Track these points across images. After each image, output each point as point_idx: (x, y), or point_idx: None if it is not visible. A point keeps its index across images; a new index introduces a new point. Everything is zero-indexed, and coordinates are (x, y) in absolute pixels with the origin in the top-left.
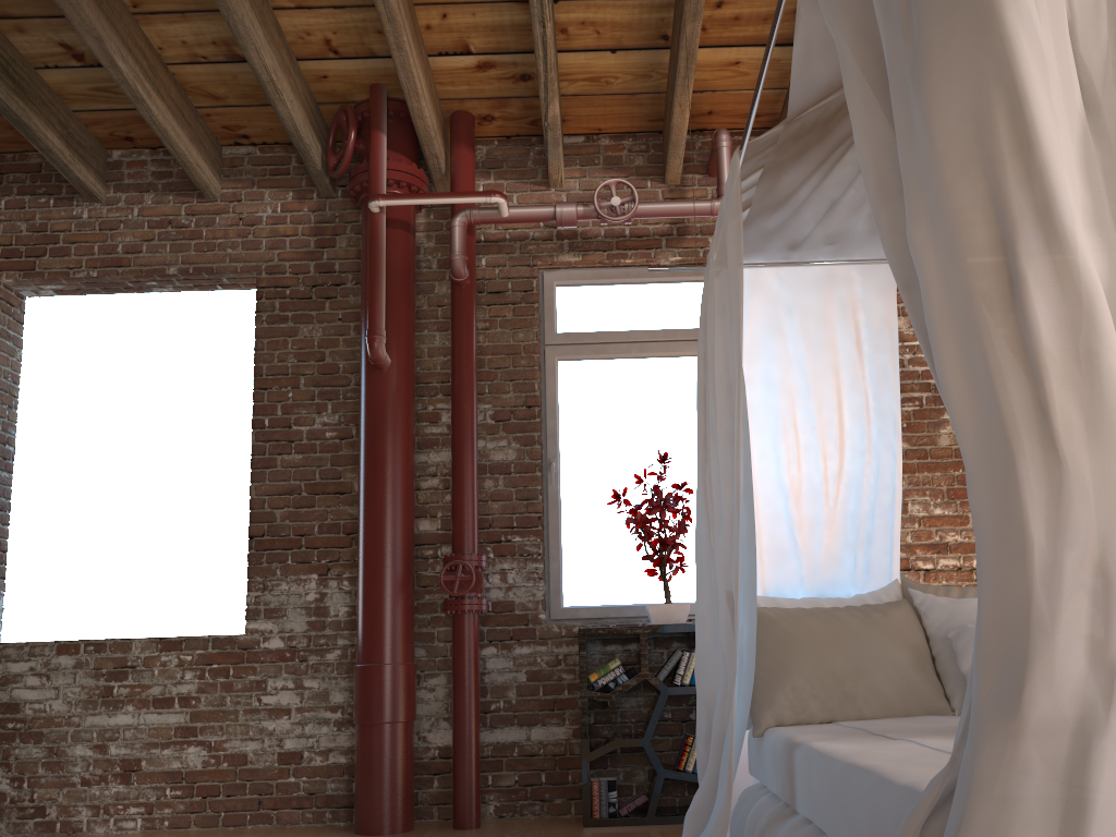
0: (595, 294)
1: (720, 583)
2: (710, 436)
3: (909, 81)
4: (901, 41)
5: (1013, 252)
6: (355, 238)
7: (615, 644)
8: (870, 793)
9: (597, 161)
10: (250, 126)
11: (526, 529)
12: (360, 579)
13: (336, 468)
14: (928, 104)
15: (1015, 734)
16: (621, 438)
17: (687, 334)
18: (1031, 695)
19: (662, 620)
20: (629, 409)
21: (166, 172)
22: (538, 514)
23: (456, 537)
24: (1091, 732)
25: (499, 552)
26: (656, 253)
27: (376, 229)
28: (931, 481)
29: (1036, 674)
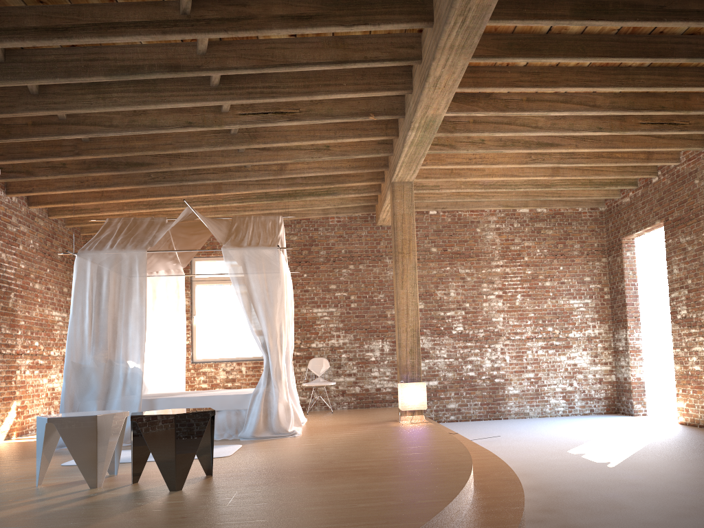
0: None
1: (101, 359)
2: (96, 315)
3: (268, 305)
4: (266, 298)
5: (282, 332)
6: None
7: None
8: (220, 398)
9: None
10: None
11: None
12: None
13: None
14: (274, 311)
15: (281, 381)
16: None
17: None
18: (282, 378)
19: None
20: None
21: None
22: None
23: None
24: (286, 381)
25: None
26: None
27: None
28: (7, 319)
29: (282, 376)
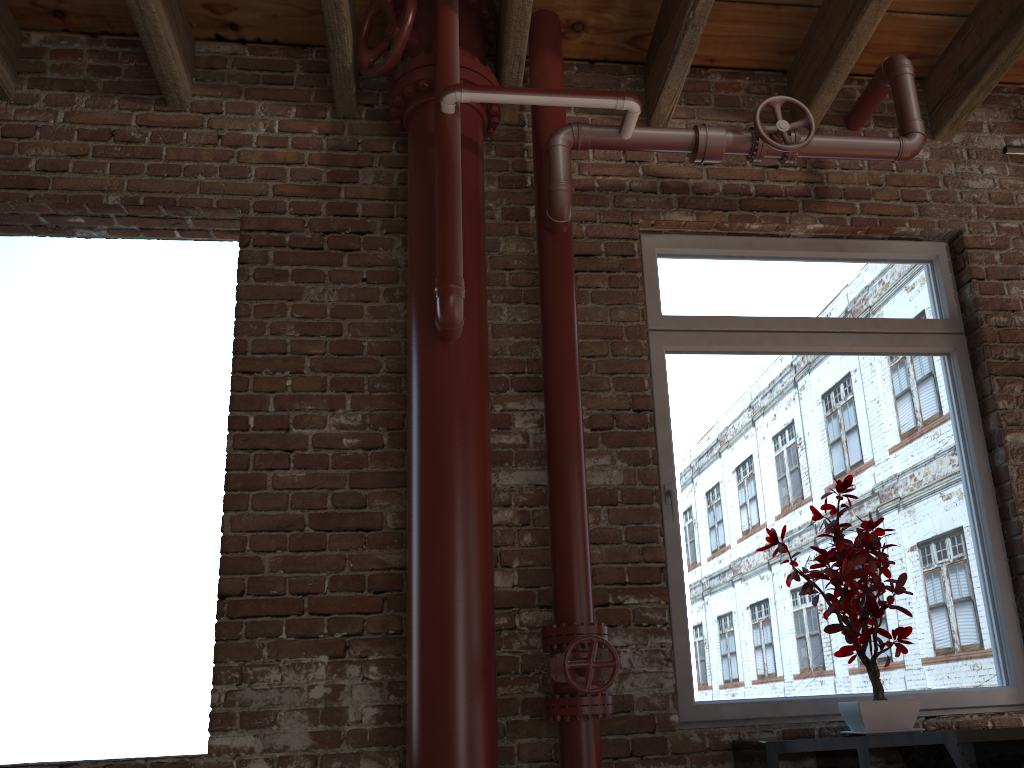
0: (709, 268)
1: None
2: None
3: None
4: None
5: None
6: (386, 172)
7: (783, 760)
8: None
9: (708, 101)
10: (244, 9)
11: (644, 585)
12: (416, 665)
13: (357, 491)
14: None
15: None
16: (758, 459)
17: (833, 323)
18: None
19: (879, 726)
20: (765, 420)
21: (110, 68)
22: (660, 565)
23: (563, 598)
24: None
25: (607, 620)
26: (792, 217)
27: (450, 136)
28: None
29: None
